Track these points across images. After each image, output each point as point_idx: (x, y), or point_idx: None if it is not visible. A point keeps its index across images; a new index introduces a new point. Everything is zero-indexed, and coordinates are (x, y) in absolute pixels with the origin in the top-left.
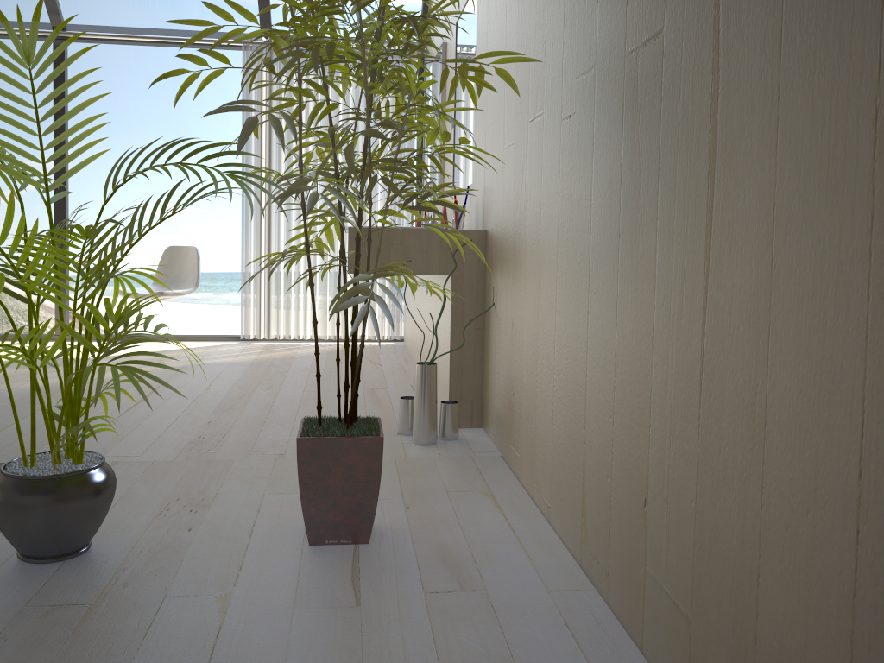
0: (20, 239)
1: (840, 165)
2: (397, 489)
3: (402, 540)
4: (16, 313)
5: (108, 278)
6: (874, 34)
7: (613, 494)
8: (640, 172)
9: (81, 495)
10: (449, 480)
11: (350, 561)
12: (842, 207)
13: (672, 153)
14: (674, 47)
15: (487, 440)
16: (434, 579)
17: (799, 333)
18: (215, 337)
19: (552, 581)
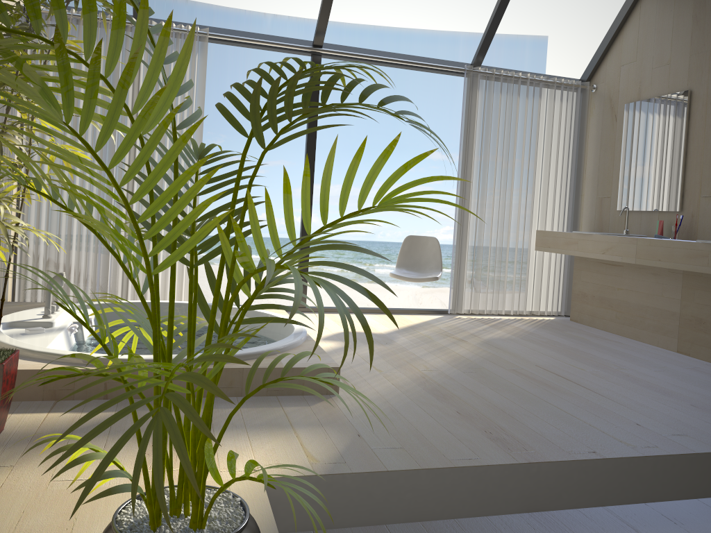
0: None
1: None
2: None
3: None
4: None
5: None
6: None
7: None
8: None
9: None
10: None
11: None
12: None
13: None
14: None
15: None
16: None
17: None
18: (422, 310)
19: None
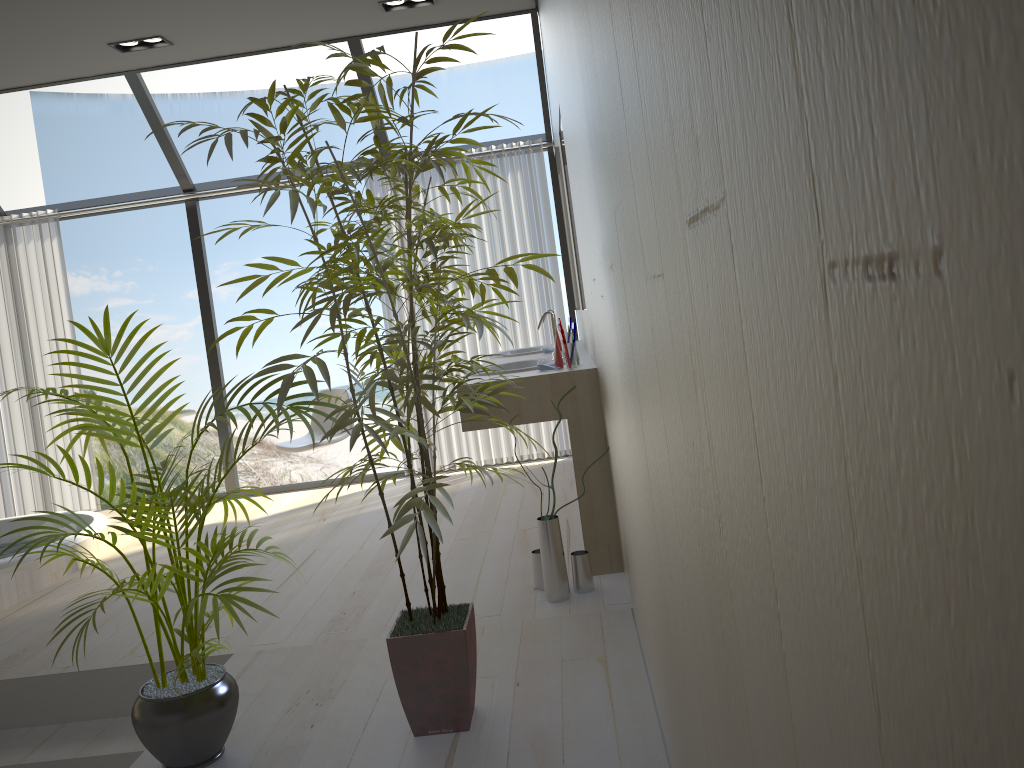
0: (124, 496)
1: (665, 460)
2: (514, 661)
3: (501, 724)
4: (207, 449)
5: (204, 513)
6: (656, 366)
7: (662, 681)
8: (626, 385)
9: (205, 711)
10: (568, 645)
11: (447, 752)
12: (670, 496)
13: (631, 382)
14: (618, 285)
15: (623, 589)
16: (518, 767)
17: (677, 588)
18: (380, 475)
19: (630, 763)
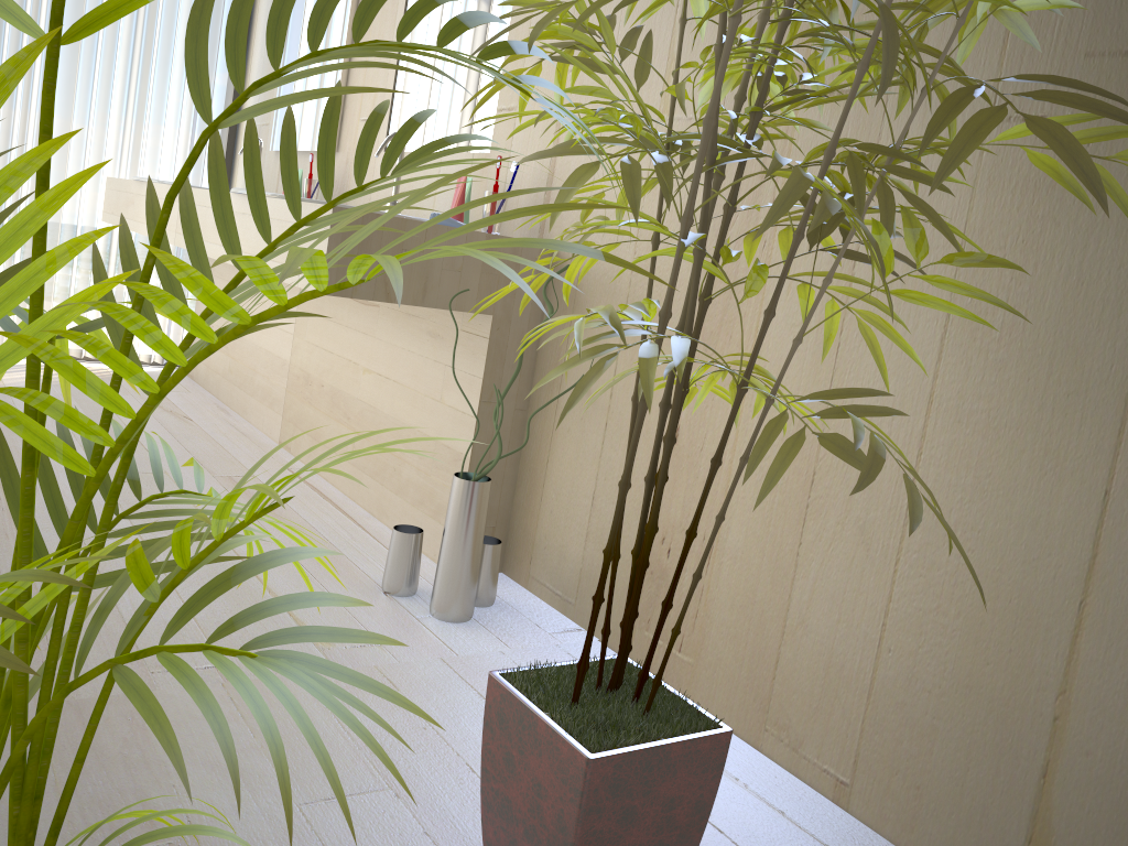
0: None
1: None
2: None
3: None
4: None
5: None
6: None
7: None
8: None
9: None
10: None
11: None
12: None
13: None
14: None
15: (540, 603)
16: None
17: None
18: None
19: None
